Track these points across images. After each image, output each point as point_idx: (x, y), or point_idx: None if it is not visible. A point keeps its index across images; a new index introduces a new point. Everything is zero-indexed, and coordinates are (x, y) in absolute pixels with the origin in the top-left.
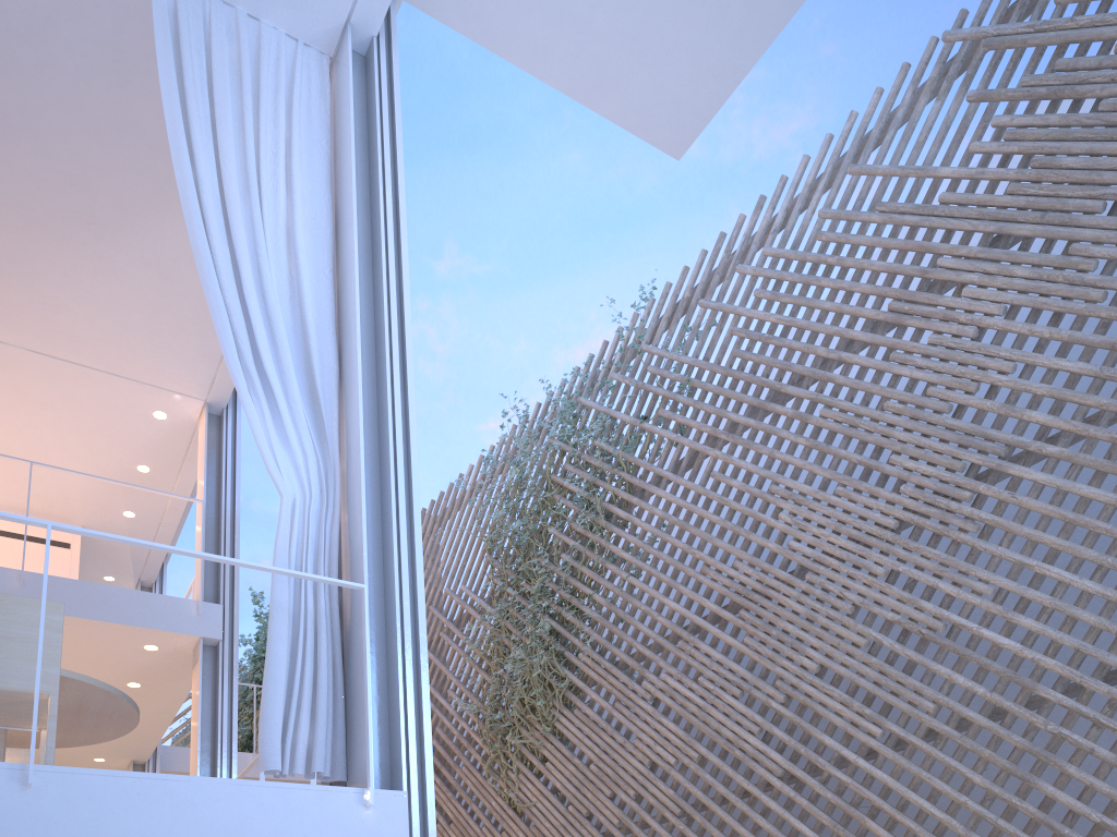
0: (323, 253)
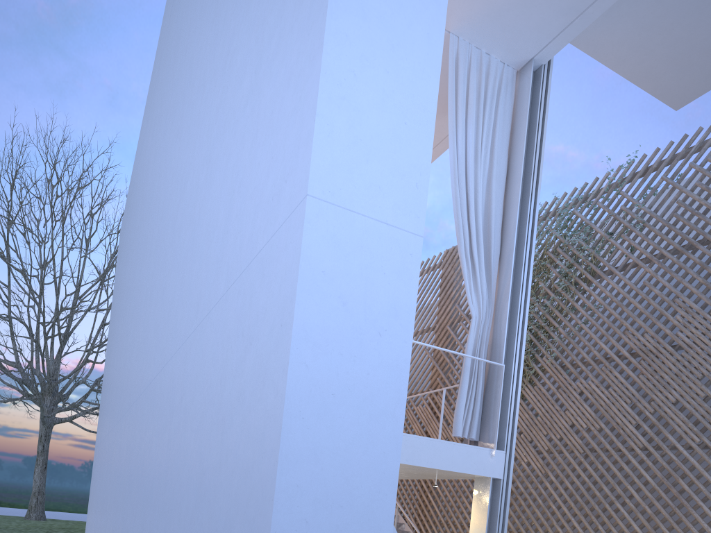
0: (501, 191)
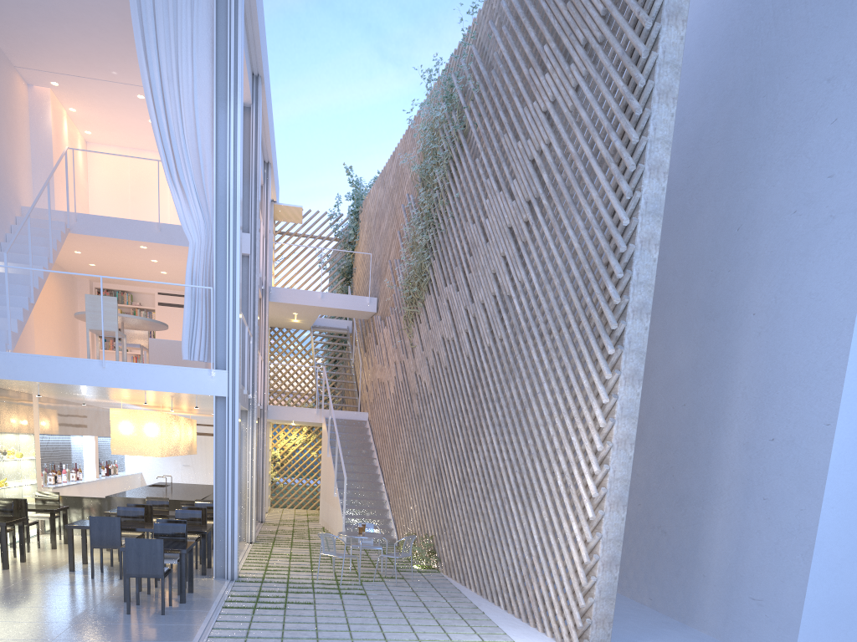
0: (207, 105)
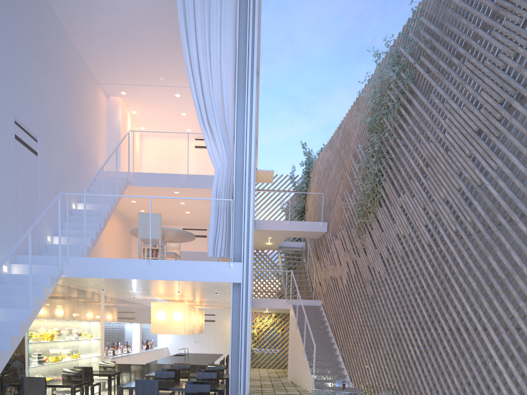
0: (230, 68)
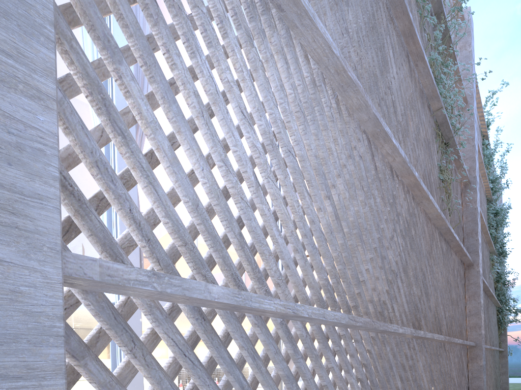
0: None
